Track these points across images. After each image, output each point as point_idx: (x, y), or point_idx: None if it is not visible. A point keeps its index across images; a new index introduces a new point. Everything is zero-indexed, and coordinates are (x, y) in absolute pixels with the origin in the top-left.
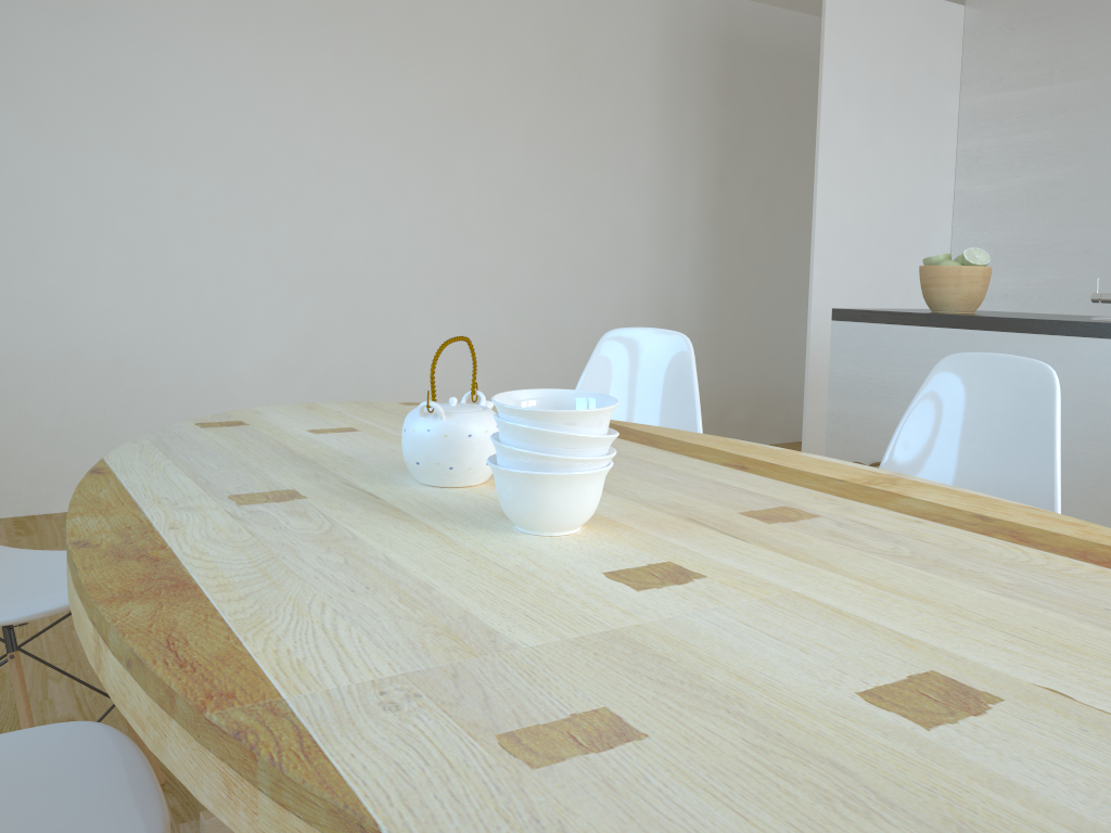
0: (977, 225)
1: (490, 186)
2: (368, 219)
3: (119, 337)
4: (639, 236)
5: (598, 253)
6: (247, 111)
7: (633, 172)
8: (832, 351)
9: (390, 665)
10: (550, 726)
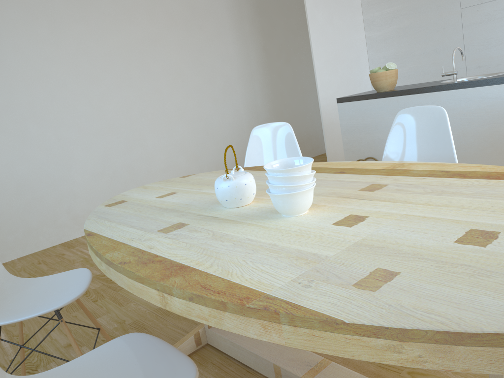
0: (377, 50)
1: (168, 72)
2: (117, 98)
3: (17, 176)
4: (236, 81)
5: (220, 92)
6: (51, 59)
7: (227, 54)
8: (340, 116)
9: (291, 273)
10: (366, 278)
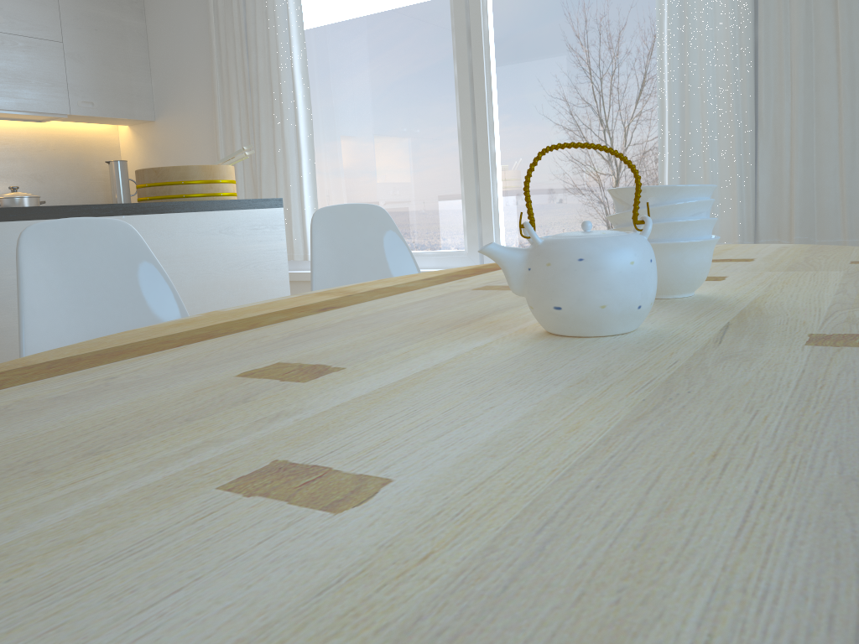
0: None
1: None
2: None
3: None
4: None
5: None
6: None
7: None
8: None
9: None
10: None
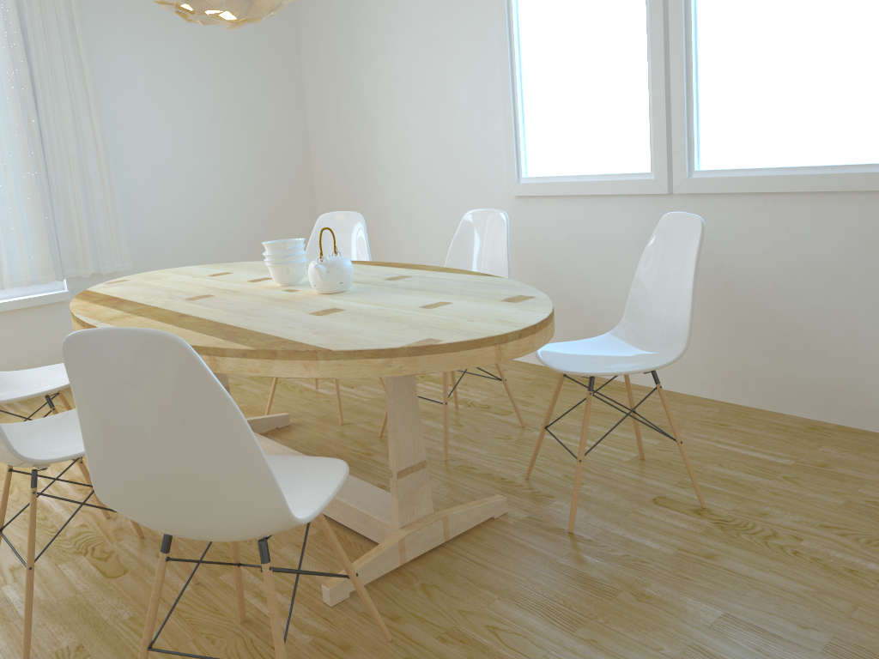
0: None
1: None
2: None
3: None
4: None
5: None
6: None
7: None
8: None
9: None
10: None
